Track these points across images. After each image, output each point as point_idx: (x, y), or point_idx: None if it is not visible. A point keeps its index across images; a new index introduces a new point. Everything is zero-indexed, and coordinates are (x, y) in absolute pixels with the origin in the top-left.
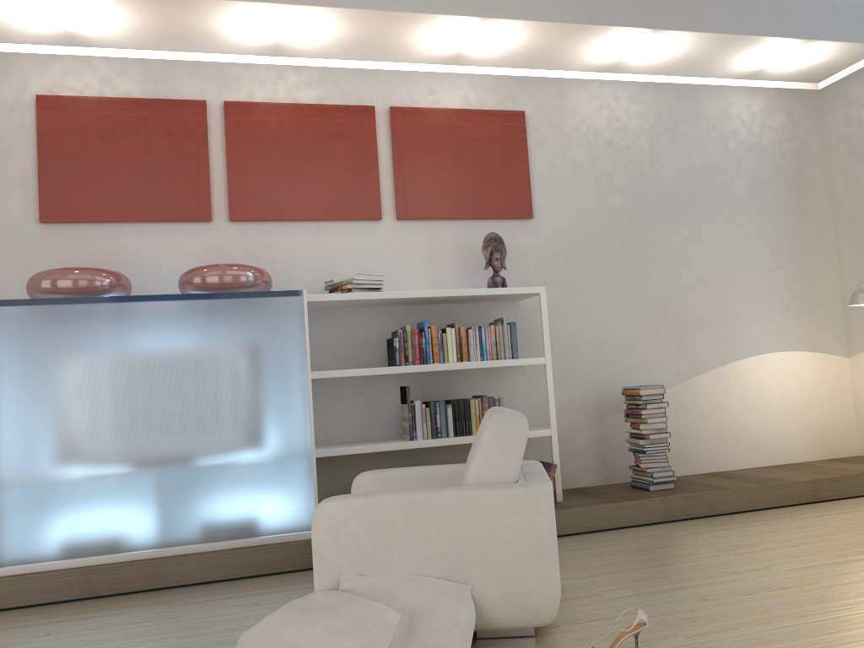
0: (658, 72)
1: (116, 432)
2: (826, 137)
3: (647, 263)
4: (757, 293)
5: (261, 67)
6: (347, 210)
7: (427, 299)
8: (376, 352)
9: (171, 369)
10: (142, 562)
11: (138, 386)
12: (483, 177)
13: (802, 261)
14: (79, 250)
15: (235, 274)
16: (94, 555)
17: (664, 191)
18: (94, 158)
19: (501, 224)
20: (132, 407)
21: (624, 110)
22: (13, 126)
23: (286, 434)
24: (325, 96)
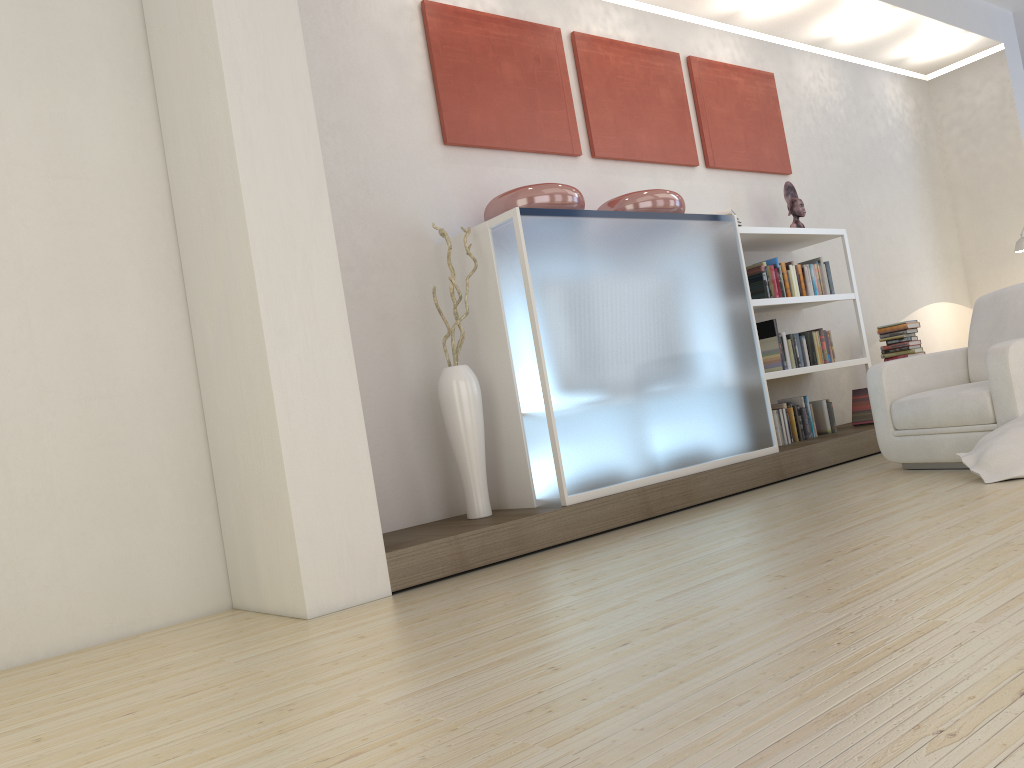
0: (845, 51)
1: (636, 350)
2: (937, 121)
3: (858, 222)
4: (919, 251)
5: (592, 1)
6: (675, 154)
7: (765, 240)
8: None
9: (663, 288)
10: (678, 480)
11: (644, 304)
12: (757, 132)
13: (938, 226)
14: (480, 178)
15: (678, 198)
16: (640, 477)
17: (859, 158)
18: (482, 77)
19: (771, 178)
20: (643, 326)
21: (827, 82)
22: (404, 33)
23: (744, 353)
24: (641, 39)
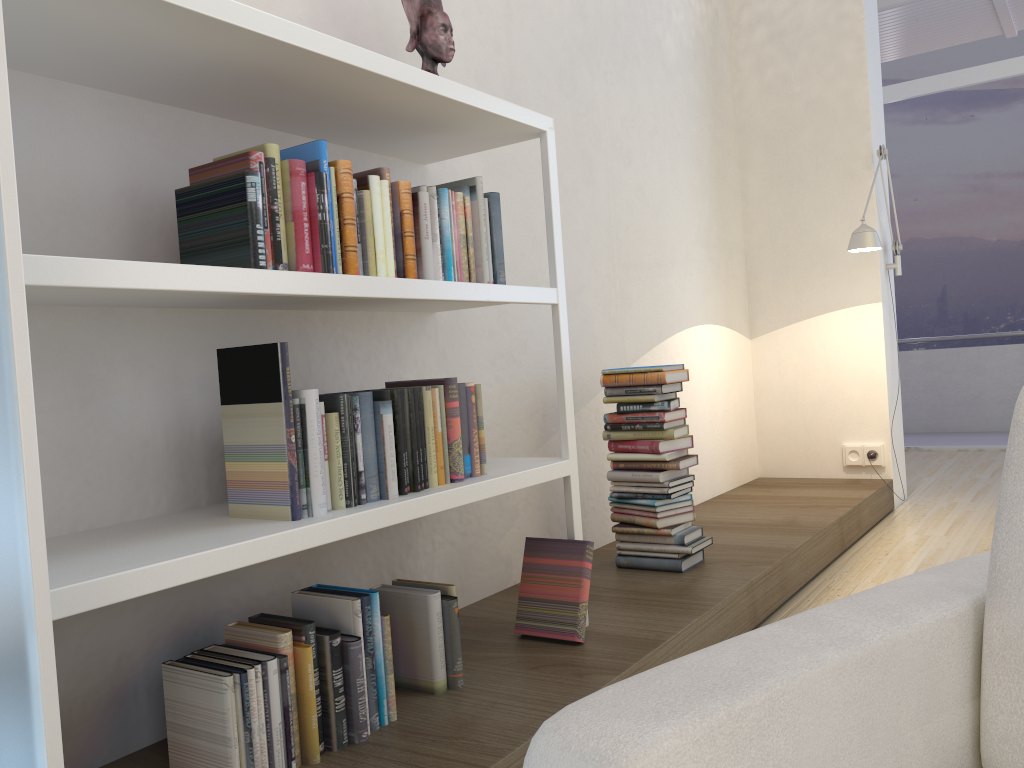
0: None
1: None
2: (733, 13)
3: (589, 142)
4: (687, 228)
5: None
6: None
7: (303, 85)
8: (102, 239)
9: None
10: None
11: None
12: None
13: (719, 191)
14: None
15: None
16: None
17: (604, 16)
18: None
19: None
20: None
21: None
22: None
23: None
24: None
